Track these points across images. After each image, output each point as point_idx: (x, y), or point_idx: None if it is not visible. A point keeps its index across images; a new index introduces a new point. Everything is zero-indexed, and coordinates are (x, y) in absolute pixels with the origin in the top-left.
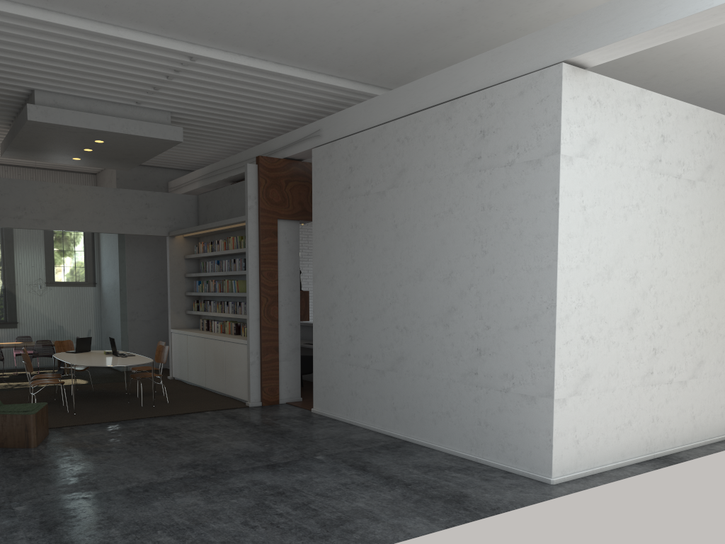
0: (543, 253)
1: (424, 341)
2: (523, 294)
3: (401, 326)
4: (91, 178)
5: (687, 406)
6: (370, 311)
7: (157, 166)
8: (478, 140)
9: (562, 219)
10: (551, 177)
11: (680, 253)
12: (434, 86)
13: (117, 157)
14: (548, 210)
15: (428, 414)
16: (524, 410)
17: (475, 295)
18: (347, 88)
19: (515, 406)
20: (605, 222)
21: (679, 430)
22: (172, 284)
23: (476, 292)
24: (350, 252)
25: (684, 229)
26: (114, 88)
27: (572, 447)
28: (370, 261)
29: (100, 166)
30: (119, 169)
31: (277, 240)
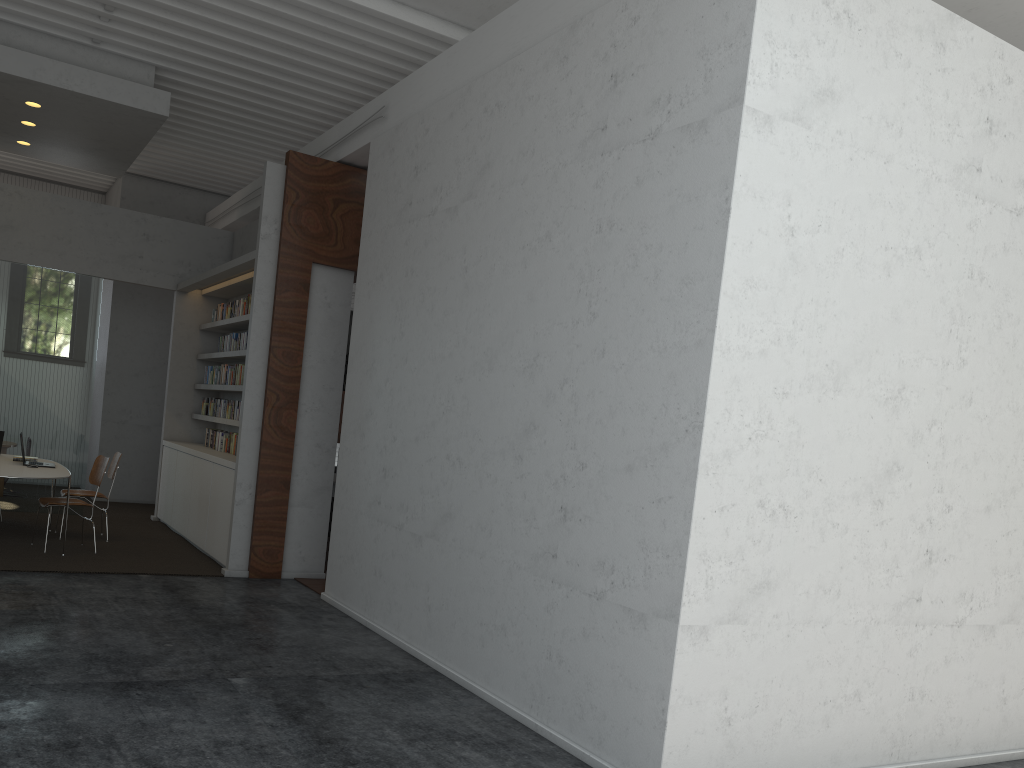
0: (691, 316)
1: (483, 487)
2: (648, 400)
3: (453, 456)
4: (97, 199)
5: (993, 678)
6: (415, 425)
7: (190, 185)
8: (606, 94)
9: (735, 246)
10: (721, 155)
11: (1005, 366)
12: (550, 3)
13: (86, 145)
14: (709, 226)
15: (475, 625)
16: (624, 640)
17: (569, 401)
18: (431, 31)
19: (610, 629)
20: (840, 270)
21: (969, 723)
22: (174, 368)
23: (572, 394)
24: (399, 319)
25: (1019, 319)
26: (38, 2)
27: (715, 731)
28: (424, 335)
29: (70, 163)
30: (104, 173)
31: (310, 299)
